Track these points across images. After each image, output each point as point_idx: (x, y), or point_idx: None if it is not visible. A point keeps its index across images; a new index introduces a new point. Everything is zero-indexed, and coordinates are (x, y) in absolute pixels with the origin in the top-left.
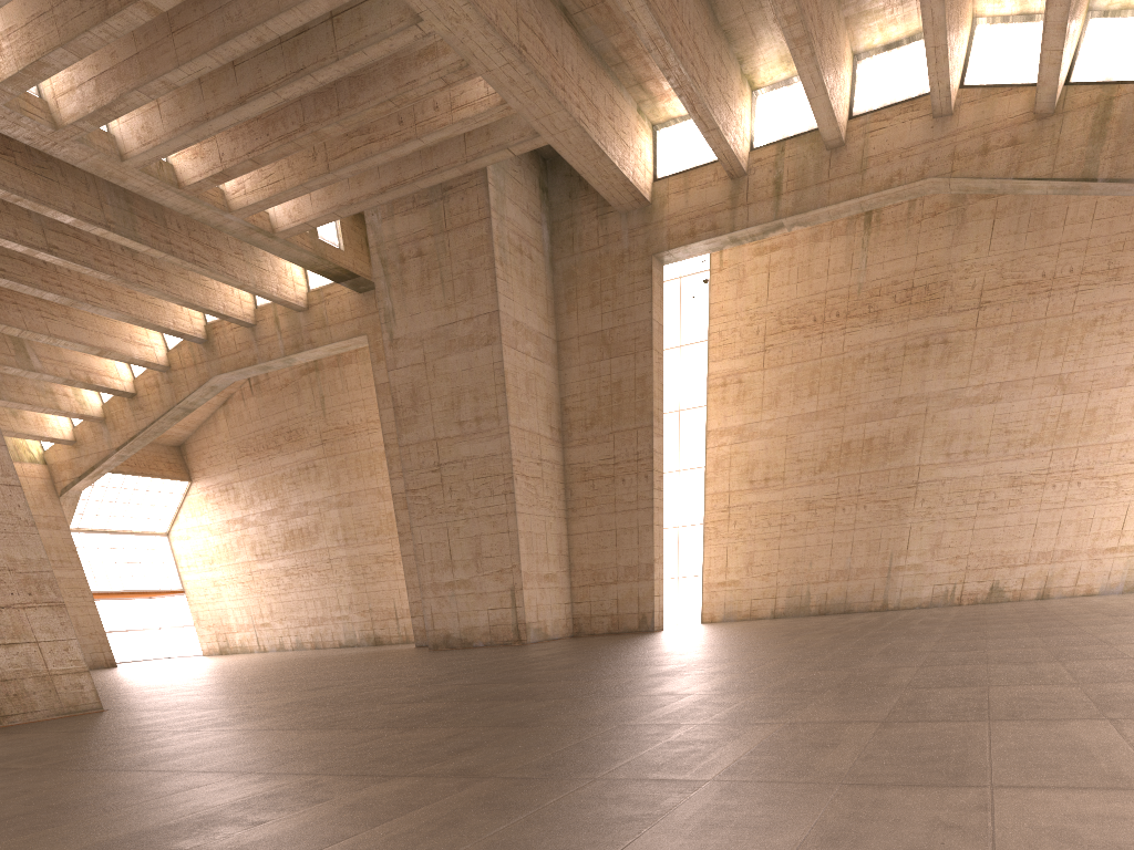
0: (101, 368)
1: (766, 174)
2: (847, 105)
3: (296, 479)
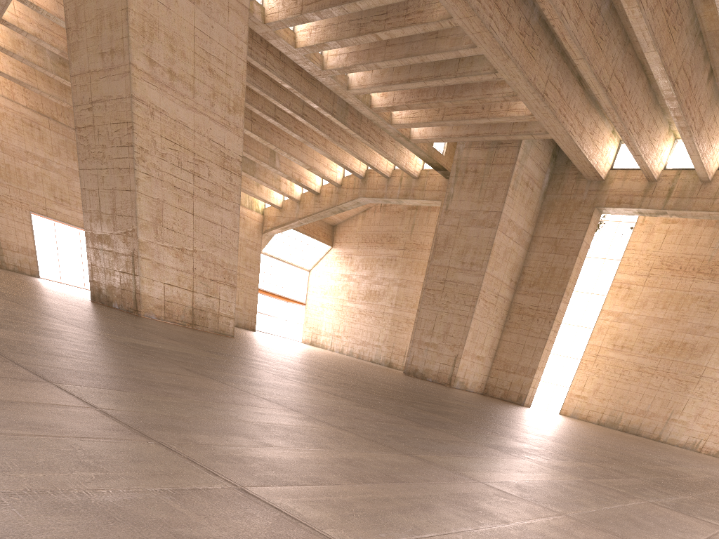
0: (307, 175)
1: (666, 184)
2: (718, 162)
3: (383, 264)
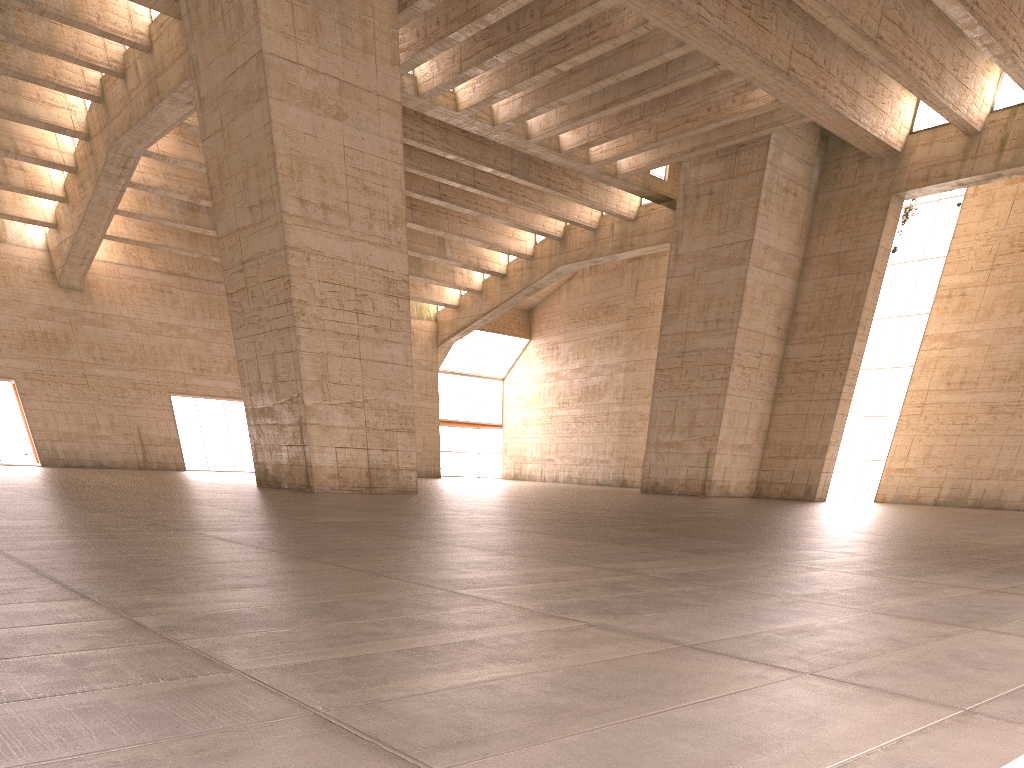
0: (488, 255)
1: (996, 133)
2: None
3: (601, 346)
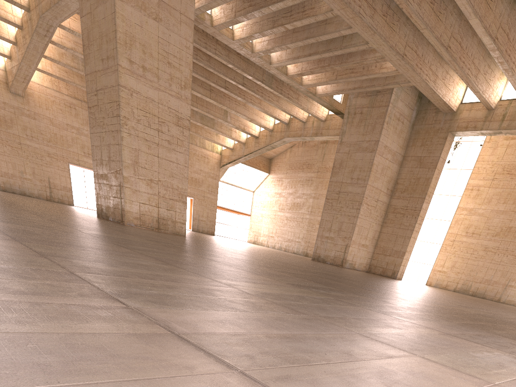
0: (250, 125)
1: (501, 111)
2: None
3: (303, 183)
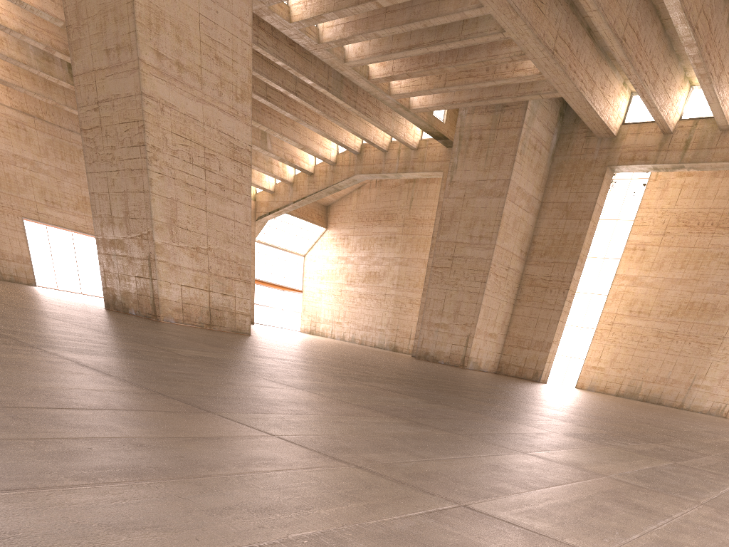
0: (300, 155)
1: (683, 135)
2: None
3: (382, 243)
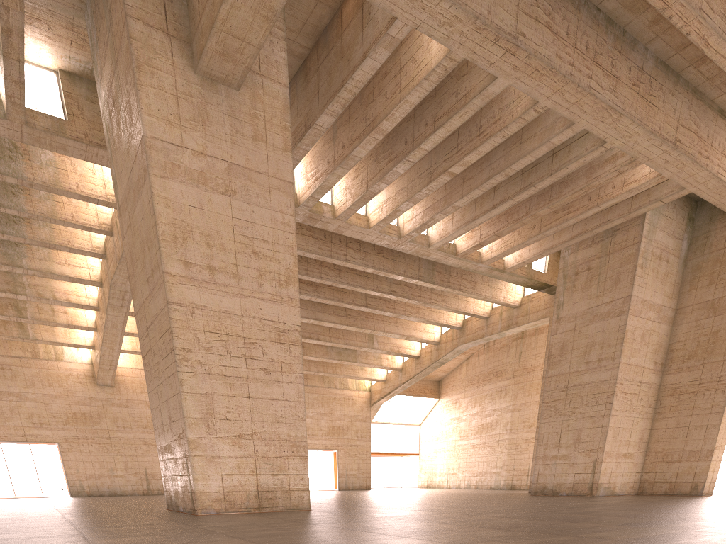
0: (406, 345)
1: None
2: None
3: (493, 396)
